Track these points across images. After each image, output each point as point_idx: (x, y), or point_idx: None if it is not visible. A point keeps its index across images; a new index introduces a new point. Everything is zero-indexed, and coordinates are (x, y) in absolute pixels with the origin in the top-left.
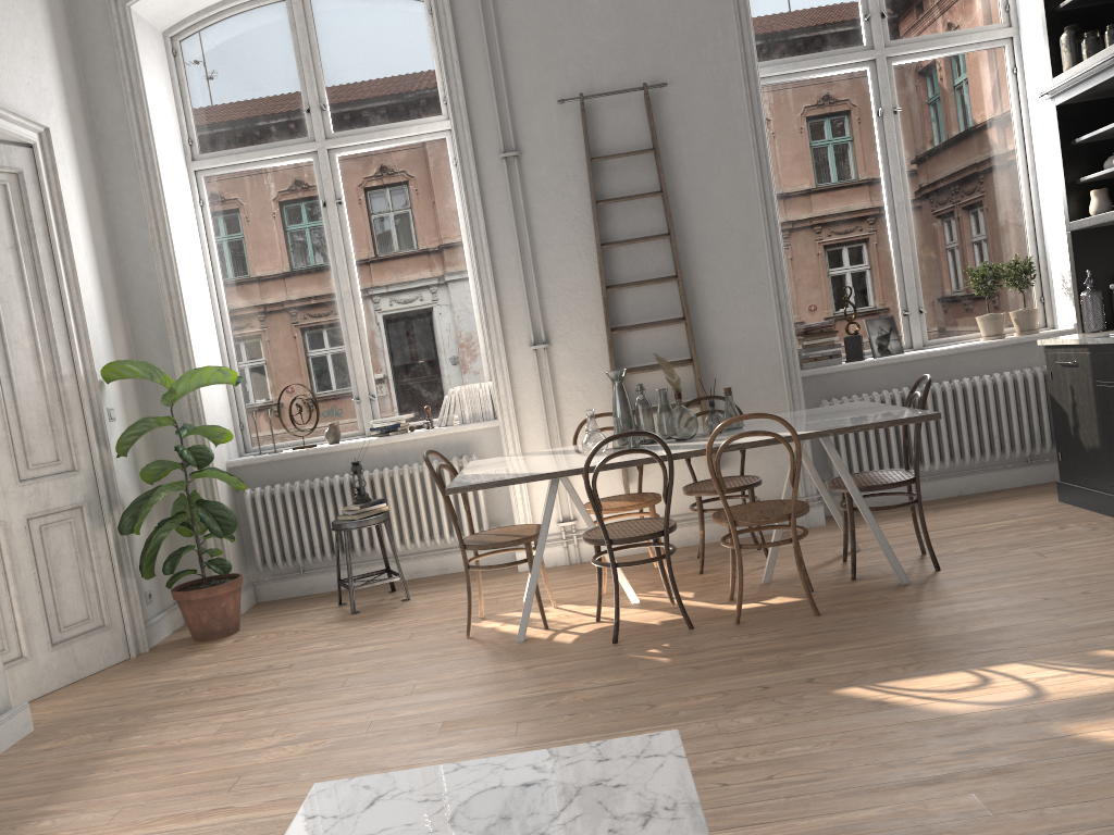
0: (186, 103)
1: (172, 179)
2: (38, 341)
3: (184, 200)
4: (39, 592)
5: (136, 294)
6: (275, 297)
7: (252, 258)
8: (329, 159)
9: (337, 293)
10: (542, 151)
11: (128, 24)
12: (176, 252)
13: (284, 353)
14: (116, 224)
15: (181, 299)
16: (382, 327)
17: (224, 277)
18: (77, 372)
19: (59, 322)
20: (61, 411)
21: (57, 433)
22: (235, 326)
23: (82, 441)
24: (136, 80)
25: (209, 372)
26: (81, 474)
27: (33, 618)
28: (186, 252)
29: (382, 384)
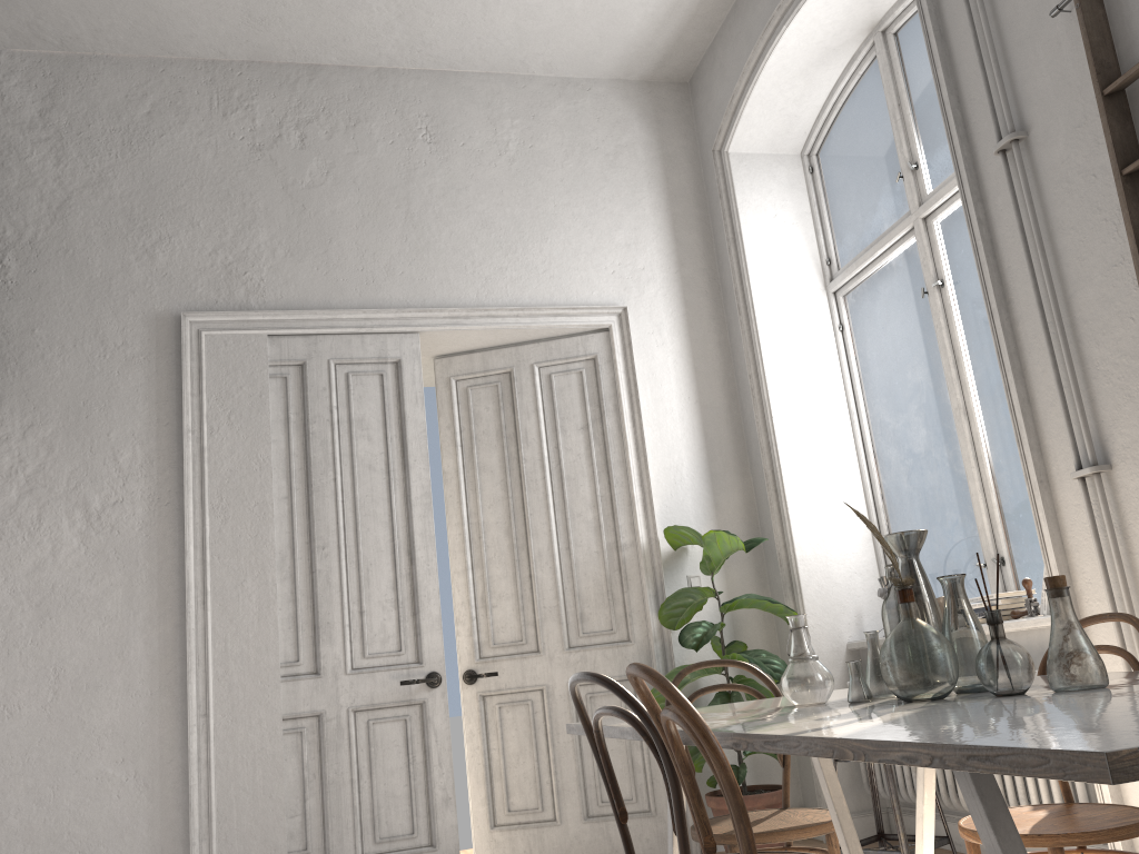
0: (823, 220)
1: (782, 314)
2: (600, 513)
3: (808, 331)
4: (575, 759)
5: (753, 447)
6: (905, 426)
7: (883, 381)
8: (926, 230)
9: (952, 410)
10: (1054, 112)
11: (726, 170)
12: (772, 396)
13: (919, 500)
14: (738, 376)
15: (774, 448)
16: (1003, 453)
17: (866, 410)
18: (637, 540)
19: (622, 491)
20: (619, 580)
21: (612, 602)
22: (879, 469)
23: (637, 611)
24: (735, 224)
25: (725, 536)
26: (633, 645)
27: (567, 784)
28: (799, 392)
29: (1012, 540)
